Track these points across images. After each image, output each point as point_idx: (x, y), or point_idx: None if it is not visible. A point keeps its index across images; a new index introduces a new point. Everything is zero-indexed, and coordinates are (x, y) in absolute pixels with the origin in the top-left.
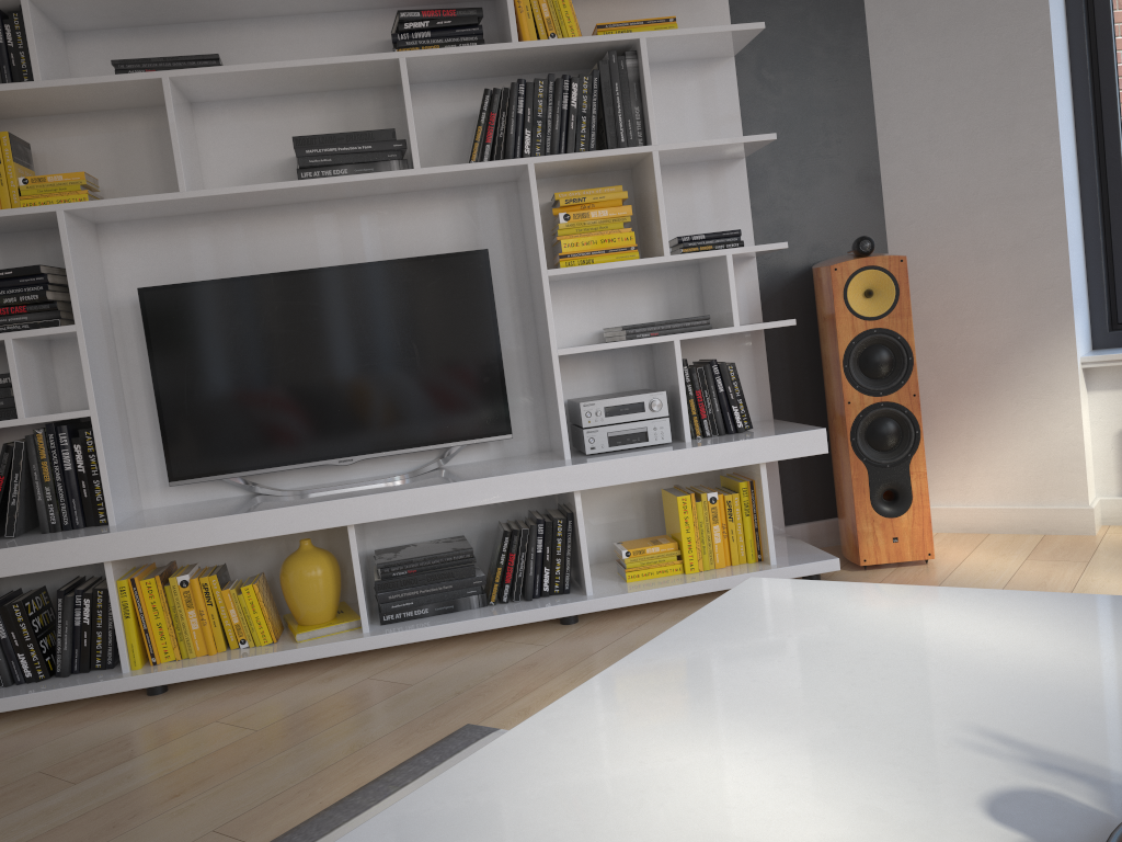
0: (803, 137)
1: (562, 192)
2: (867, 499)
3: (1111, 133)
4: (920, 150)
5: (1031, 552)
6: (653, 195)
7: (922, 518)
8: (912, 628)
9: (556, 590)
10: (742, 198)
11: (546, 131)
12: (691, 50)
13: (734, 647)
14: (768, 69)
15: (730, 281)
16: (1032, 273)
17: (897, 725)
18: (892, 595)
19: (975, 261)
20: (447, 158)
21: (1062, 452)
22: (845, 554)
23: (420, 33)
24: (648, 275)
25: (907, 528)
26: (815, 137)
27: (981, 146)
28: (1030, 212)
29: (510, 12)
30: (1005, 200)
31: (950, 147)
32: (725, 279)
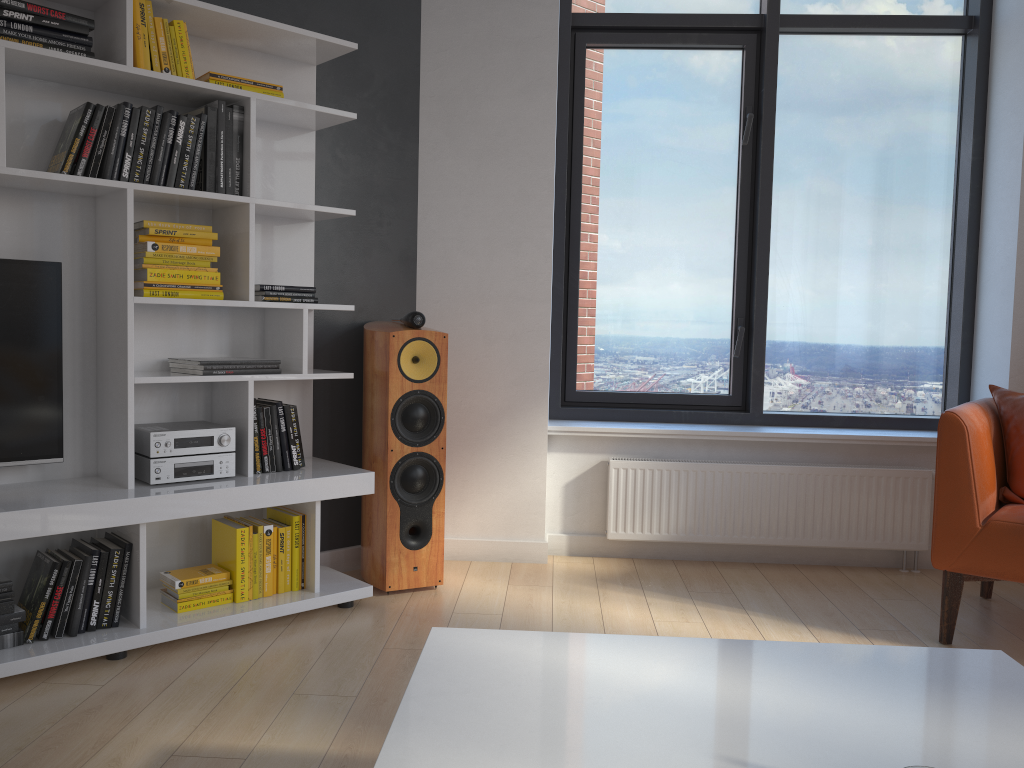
0: (362, 214)
1: (152, 221)
2: (397, 533)
3: (574, 260)
4: (451, 245)
5: (509, 577)
6: (243, 242)
7: (437, 550)
8: (605, 673)
9: (104, 624)
10: (308, 257)
11: (148, 159)
12: (285, 118)
13: (484, 699)
14: (341, 149)
15: (304, 332)
16: (523, 358)
17: (670, 760)
18: (564, 643)
19: (483, 341)
20: (20, 157)
21: (530, 498)
22: (369, 580)
23: (20, 25)
24: (216, 312)
25: (426, 559)
26: (372, 216)
27: (496, 253)
28: (526, 311)
29: (128, 36)
30: (510, 298)
31: (474, 248)
32: (299, 329)
